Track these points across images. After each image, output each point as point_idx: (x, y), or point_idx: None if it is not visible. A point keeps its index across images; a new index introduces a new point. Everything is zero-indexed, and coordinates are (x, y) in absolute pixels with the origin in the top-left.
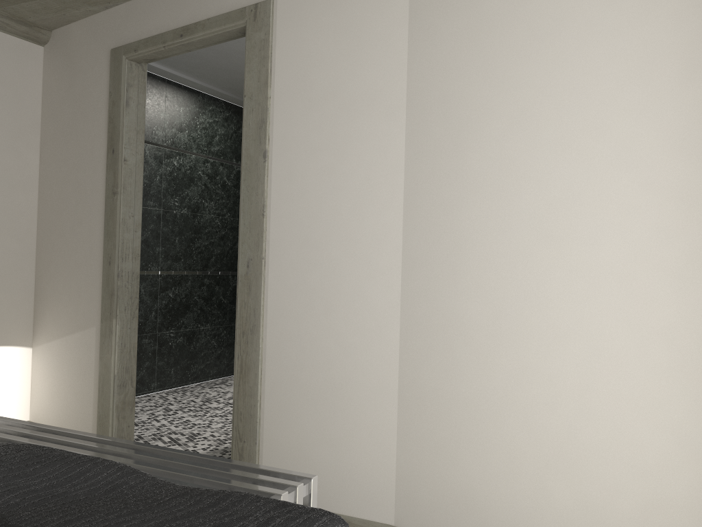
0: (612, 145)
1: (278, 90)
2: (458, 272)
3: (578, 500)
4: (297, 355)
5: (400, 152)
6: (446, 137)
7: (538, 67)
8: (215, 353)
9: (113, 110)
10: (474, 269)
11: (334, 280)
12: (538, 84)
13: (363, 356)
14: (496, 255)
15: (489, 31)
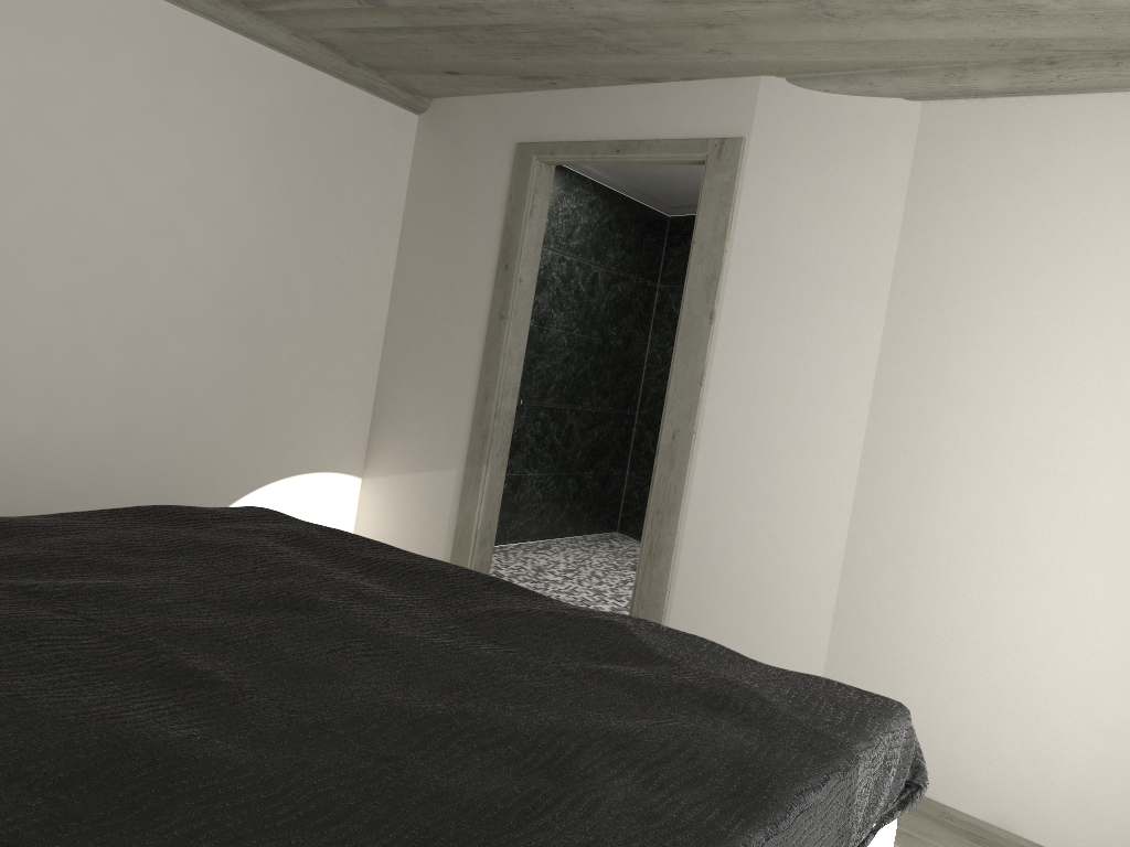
0: (1121, 387)
1: (737, 245)
2: (925, 488)
3: (1026, 748)
4: (720, 546)
5: (874, 343)
6: (932, 338)
7: (1051, 286)
8: (539, 507)
9: (512, 218)
10: (944, 488)
11: (777, 471)
12: (1048, 304)
13: (799, 560)
14: (972, 478)
15: (1001, 233)
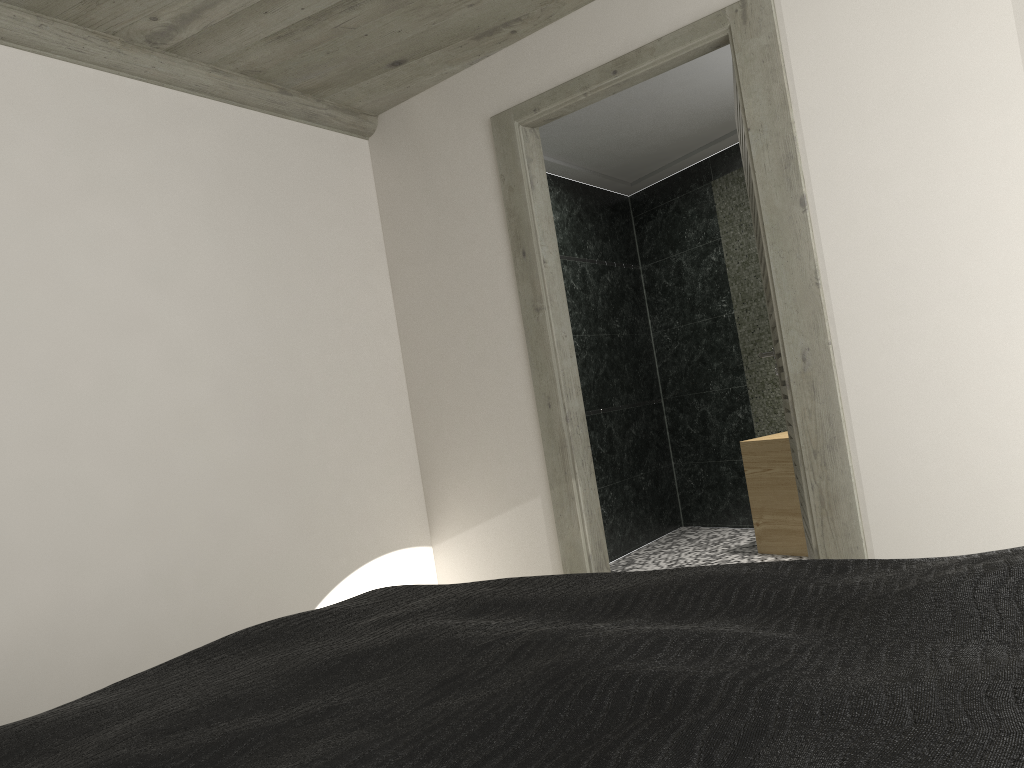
0: None
1: (806, 110)
2: None
3: None
4: (912, 465)
5: None
6: None
7: None
8: (607, 524)
9: (512, 199)
10: None
11: (955, 350)
12: None
13: None
14: None
15: None
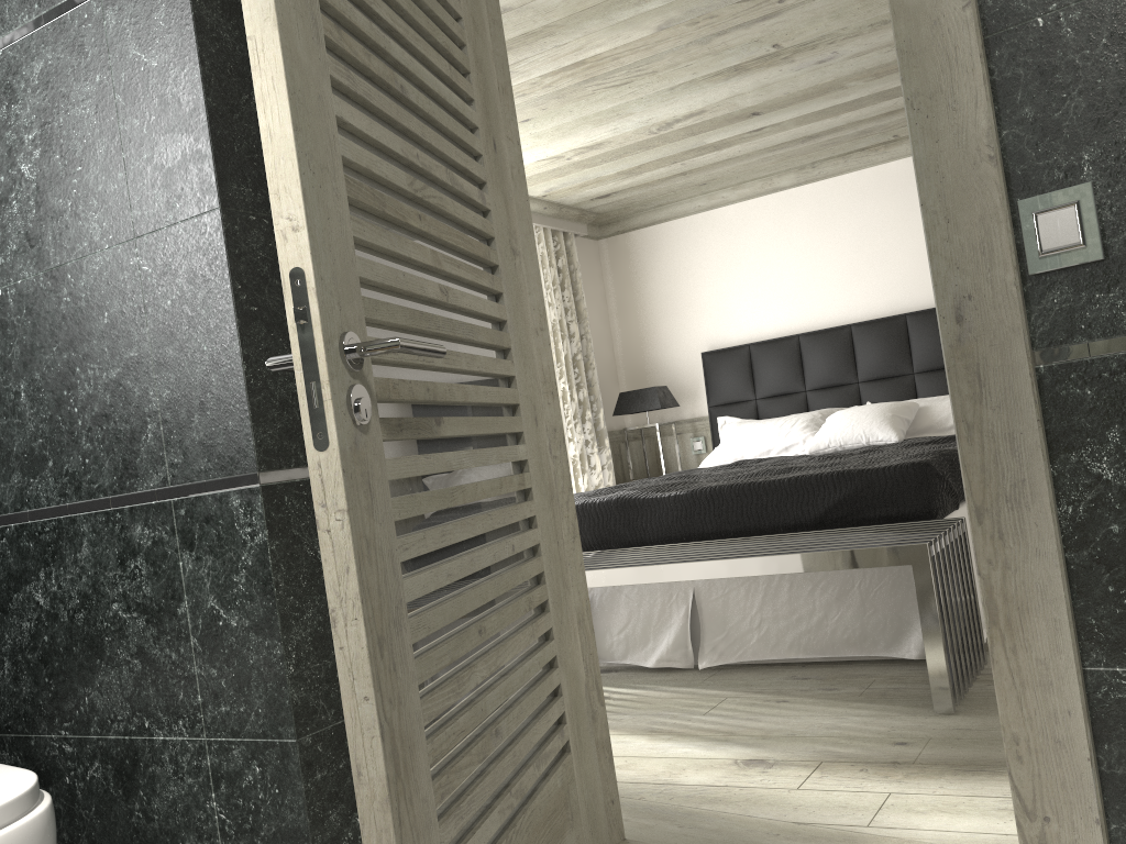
0: None
1: None
2: None
3: None
4: None
5: None
6: None
7: None
8: None
9: None
10: None
11: None
12: None
13: None
14: None
15: None
